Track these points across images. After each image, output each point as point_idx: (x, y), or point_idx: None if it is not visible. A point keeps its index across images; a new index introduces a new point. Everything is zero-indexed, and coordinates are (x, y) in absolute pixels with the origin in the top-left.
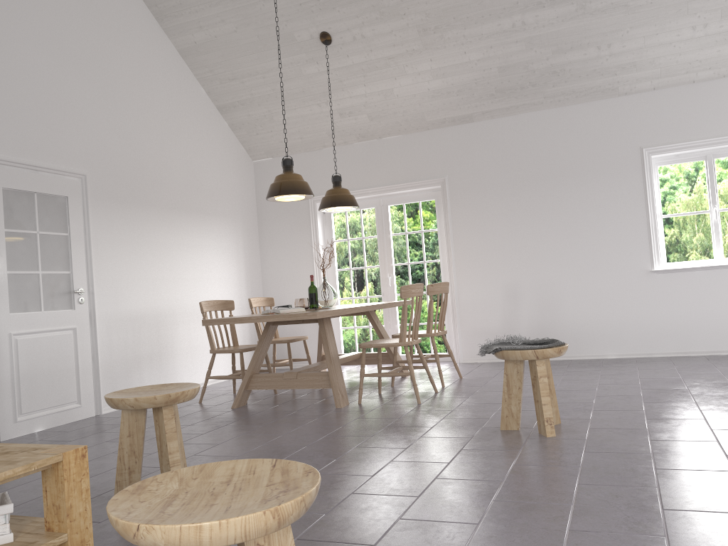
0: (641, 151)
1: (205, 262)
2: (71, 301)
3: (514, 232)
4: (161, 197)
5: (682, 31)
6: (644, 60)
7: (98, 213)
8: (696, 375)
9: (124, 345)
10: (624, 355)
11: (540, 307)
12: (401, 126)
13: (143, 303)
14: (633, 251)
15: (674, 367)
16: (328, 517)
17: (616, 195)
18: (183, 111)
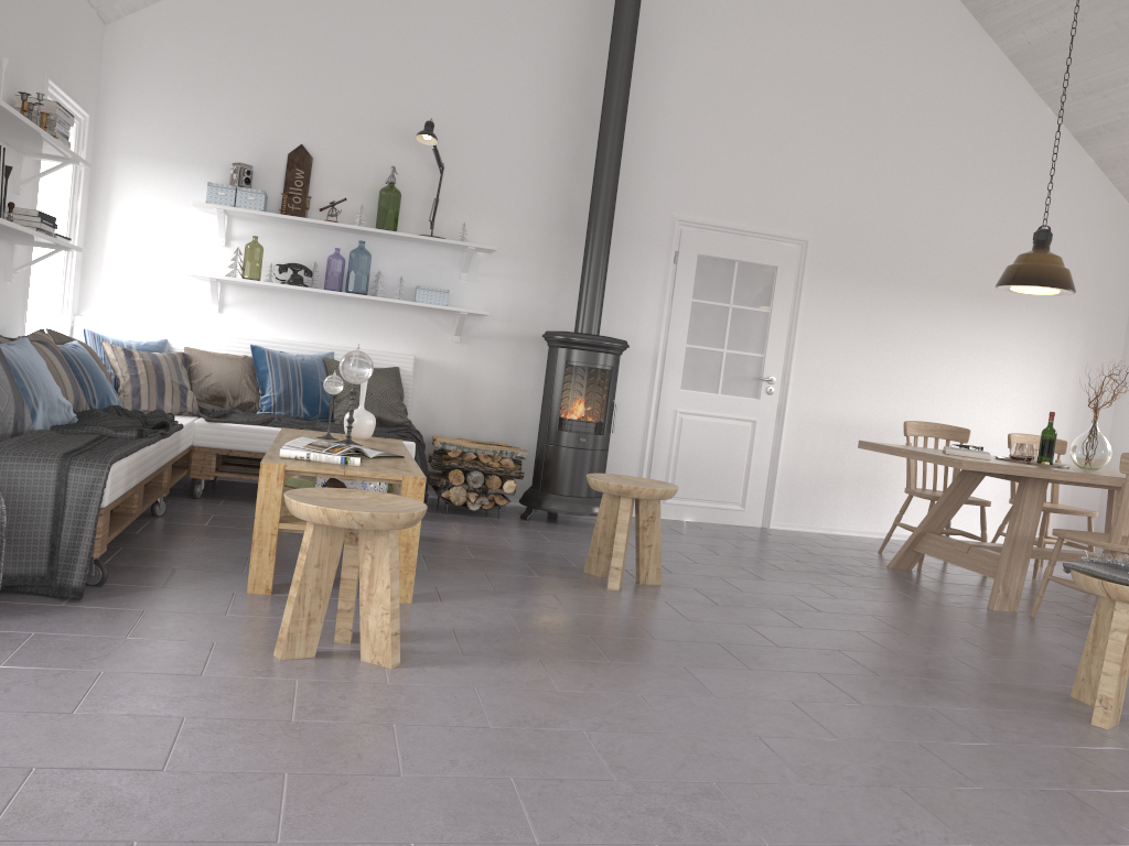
0: None
1: (988, 371)
2: (757, 389)
3: None
4: (925, 273)
5: None
6: None
7: (816, 289)
8: None
9: (820, 456)
10: None
11: None
12: None
13: (862, 409)
14: None
15: None
16: (648, 641)
17: None
18: (998, 148)
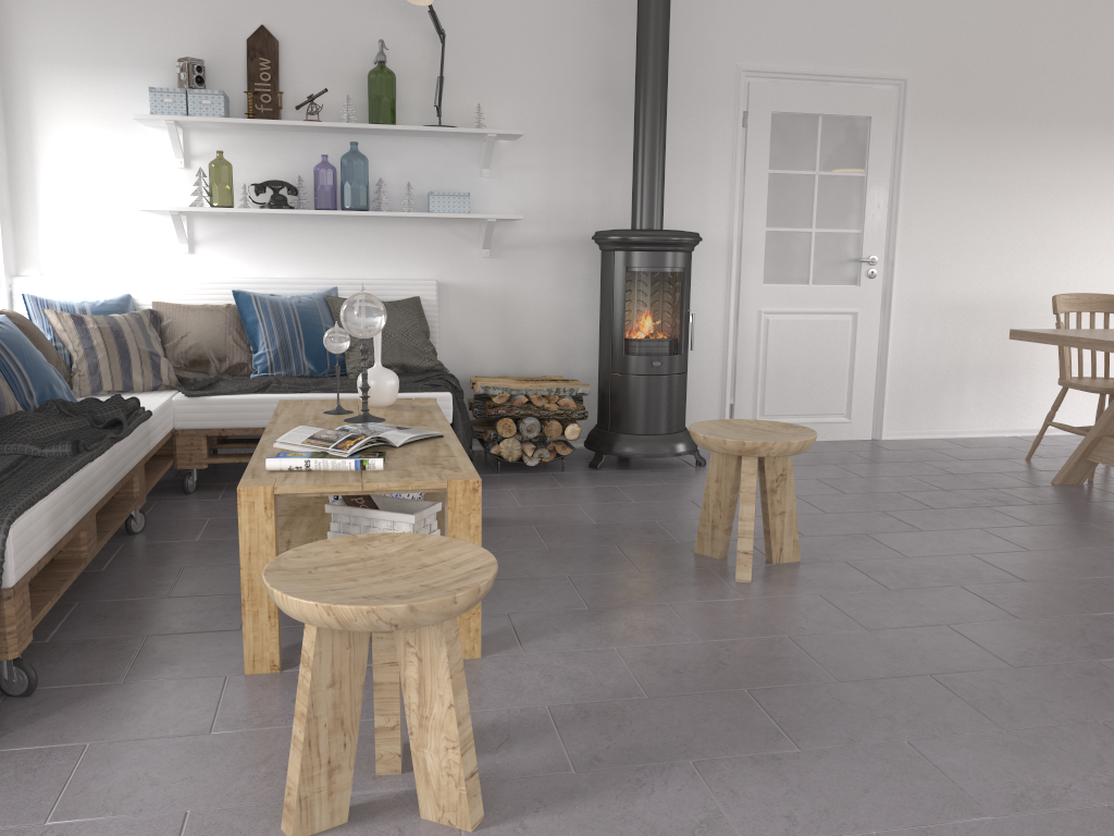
0: None
1: None
2: (856, 273)
3: None
4: (1053, 104)
5: None
6: None
7: (920, 140)
8: None
9: (936, 346)
10: None
11: None
12: None
13: (984, 284)
14: None
15: None
16: (832, 687)
17: None
18: None
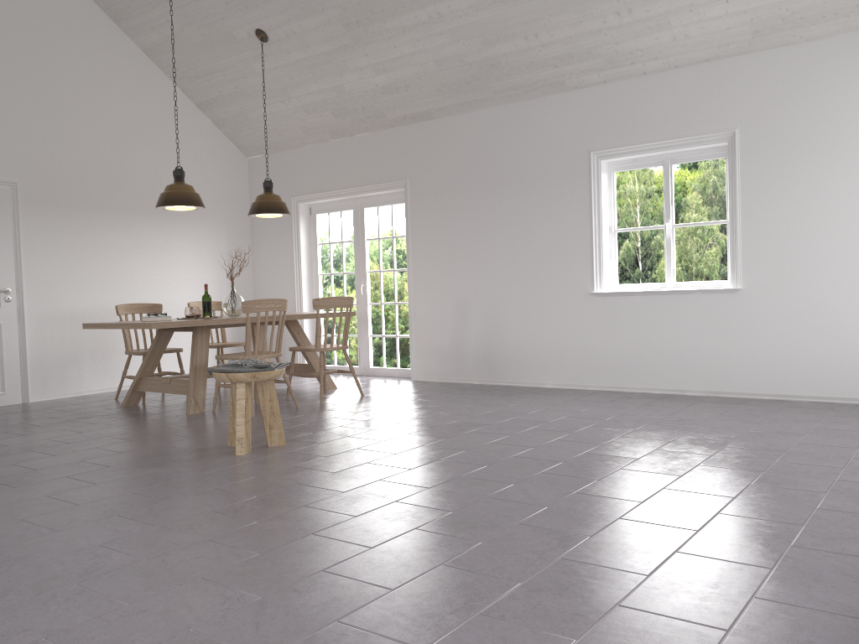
0: (589, 154)
1: (170, 263)
2: None
3: (466, 243)
4: (114, 201)
5: (607, 18)
6: (580, 51)
7: (31, 218)
8: (550, 412)
9: (60, 341)
10: (561, 385)
11: (486, 326)
12: (366, 124)
13: (86, 302)
14: (576, 269)
15: (564, 402)
16: None
17: (562, 205)
18: (148, 113)
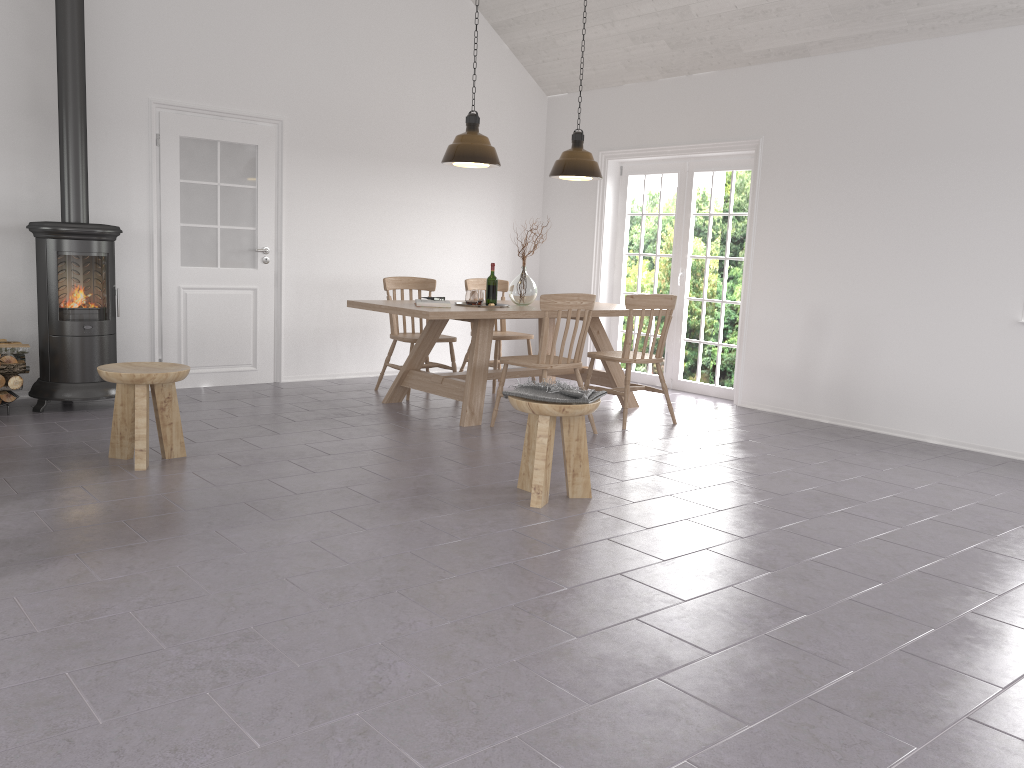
0: None
1: (446, 227)
2: (254, 259)
3: (835, 233)
4: (388, 146)
5: None
6: None
7: (295, 164)
8: (948, 490)
9: (318, 313)
10: (952, 442)
11: (850, 349)
12: (712, 59)
13: (348, 269)
14: (1000, 286)
15: (963, 474)
16: (180, 513)
17: (992, 192)
18: (435, 36)
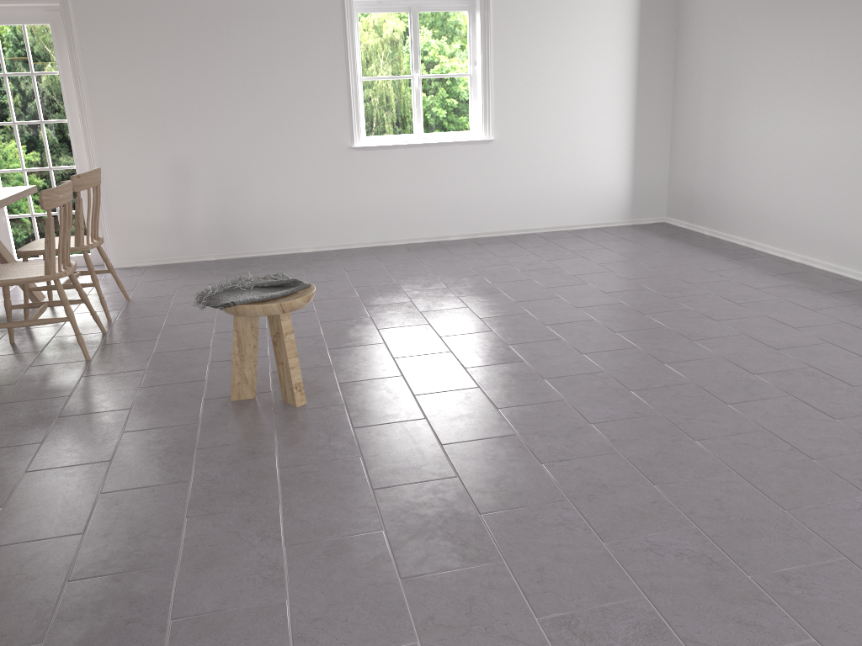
0: None
1: None
2: None
3: (180, 88)
4: None
5: None
6: None
7: None
8: (410, 277)
9: None
10: (321, 247)
11: (220, 191)
12: None
13: None
14: (332, 122)
15: (382, 265)
16: None
17: (311, 48)
18: None
